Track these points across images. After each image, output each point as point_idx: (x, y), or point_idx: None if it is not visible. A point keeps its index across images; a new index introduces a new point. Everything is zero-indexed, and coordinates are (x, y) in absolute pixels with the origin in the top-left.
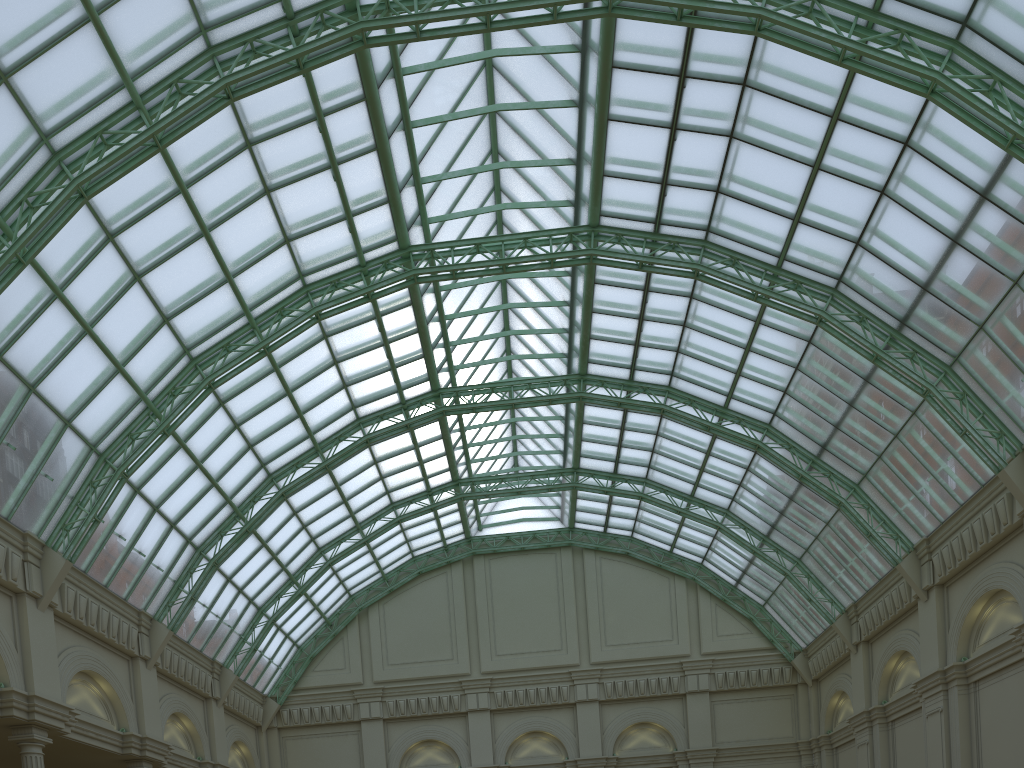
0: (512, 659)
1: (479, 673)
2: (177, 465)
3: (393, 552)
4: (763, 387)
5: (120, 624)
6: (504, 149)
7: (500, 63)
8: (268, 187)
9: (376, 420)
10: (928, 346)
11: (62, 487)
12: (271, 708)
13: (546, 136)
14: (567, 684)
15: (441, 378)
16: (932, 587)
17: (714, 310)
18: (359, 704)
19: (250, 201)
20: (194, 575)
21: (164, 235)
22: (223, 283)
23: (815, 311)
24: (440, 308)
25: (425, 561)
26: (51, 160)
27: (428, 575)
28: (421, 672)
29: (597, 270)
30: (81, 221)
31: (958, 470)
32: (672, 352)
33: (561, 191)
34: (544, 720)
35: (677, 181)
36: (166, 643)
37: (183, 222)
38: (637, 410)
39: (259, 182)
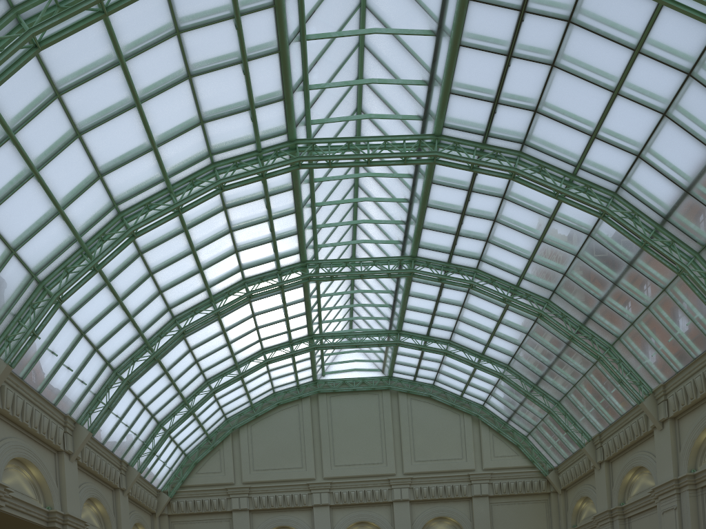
0: (346, 469)
1: (322, 478)
2: (102, 300)
3: (260, 387)
4: (548, 270)
5: (49, 424)
6: (368, 77)
7: (372, 4)
8: (190, 72)
9: (257, 281)
10: (683, 237)
11: (6, 305)
12: (163, 500)
13: (405, 63)
14: (386, 488)
15: (308, 253)
16: (666, 419)
17: (519, 208)
18: (231, 498)
19: (175, 82)
20: (110, 391)
21: (103, 100)
22: (148, 150)
23: (601, 208)
24: (312, 196)
25: (282, 396)
26: (9, 12)
27: (284, 406)
28: (278, 476)
29: (435, 172)
30: (33, 75)
31: (695, 332)
32: (483, 241)
33: (413, 108)
34: (369, 514)
35: (506, 101)
36: (86, 442)
37: (119, 91)
38: (453, 285)
39: (183, 67)
